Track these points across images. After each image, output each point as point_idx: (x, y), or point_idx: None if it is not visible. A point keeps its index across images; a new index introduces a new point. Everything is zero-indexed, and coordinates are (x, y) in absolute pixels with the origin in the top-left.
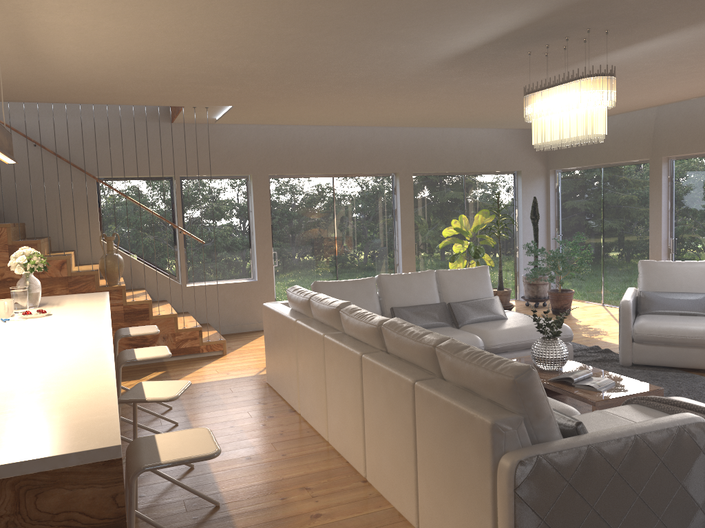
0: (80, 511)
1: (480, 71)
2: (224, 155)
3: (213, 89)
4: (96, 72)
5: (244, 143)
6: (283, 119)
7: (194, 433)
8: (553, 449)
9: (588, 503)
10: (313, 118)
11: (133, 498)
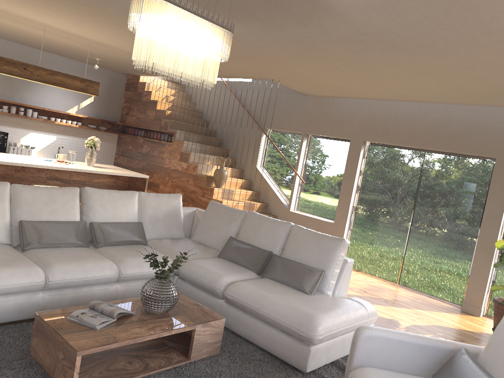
0: None
1: (275, 20)
2: (335, 121)
3: None
4: None
5: (351, 113)
6: (342, 90)
7: None
8: None
9: None
10: (360, 90)
11: None
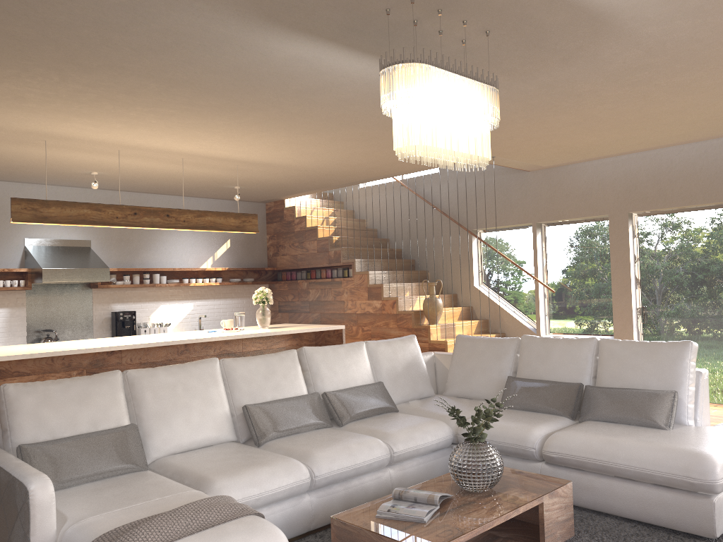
0: None
1: (528, 66)
2: (578, 197)
3: None
4: (307, 161)
5: (600, 180)
6: (589, 150)
7: None
8: None
9: None
10: (617, 142)
11: None
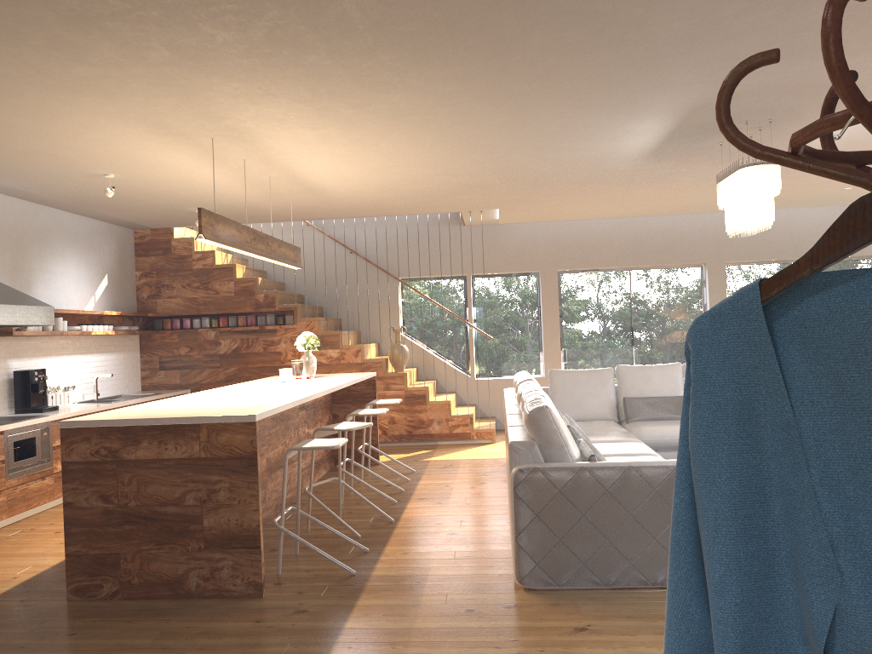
0: (235, 446)
1: (699, 161)
2: (513, 253)
3: (464, 197)
4: (363, 195)
5: (533, 240)
6: (560, 215)
7: (336, 439)
8: (550, 466)
9: (580, 511)
10: (589, 212)
11: (286, 465)
